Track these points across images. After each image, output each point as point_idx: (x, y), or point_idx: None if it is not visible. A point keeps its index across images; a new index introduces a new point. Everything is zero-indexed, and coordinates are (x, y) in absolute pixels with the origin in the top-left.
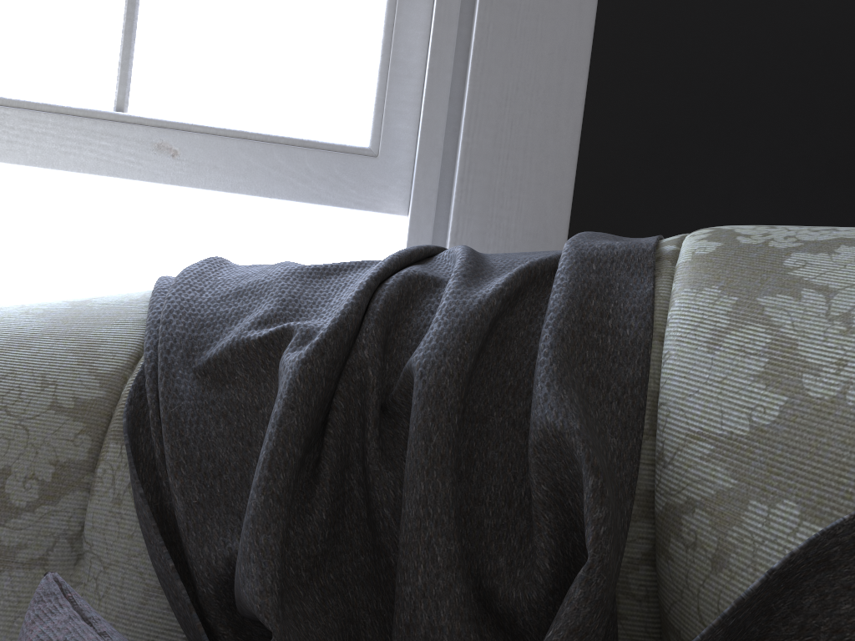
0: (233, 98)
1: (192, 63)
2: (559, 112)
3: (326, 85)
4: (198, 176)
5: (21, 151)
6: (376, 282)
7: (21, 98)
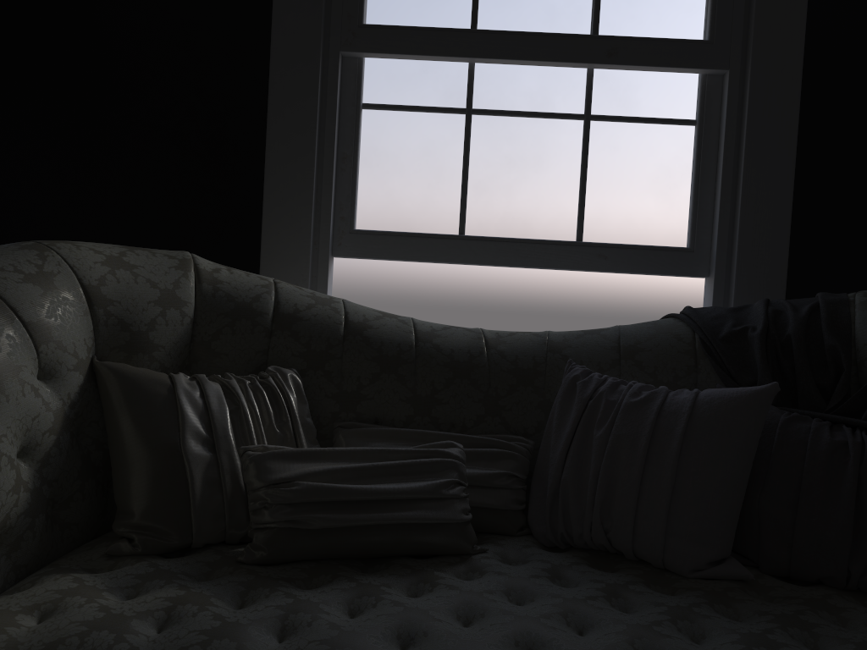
0: (626, 231)
1: (608, 217)
2: (779, 229)
3: (667, 221)
4: (616, 266)
5: (541, 261)
6: (766, 312)
7: (536, 238)
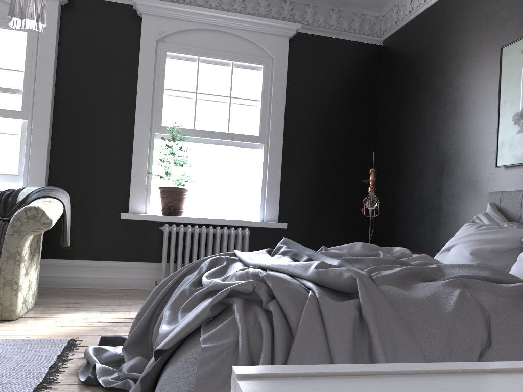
0: None
1: None
2: (42, 169)
3: (11, 165)
4: None
5: None
6: (2, 192)
7: None
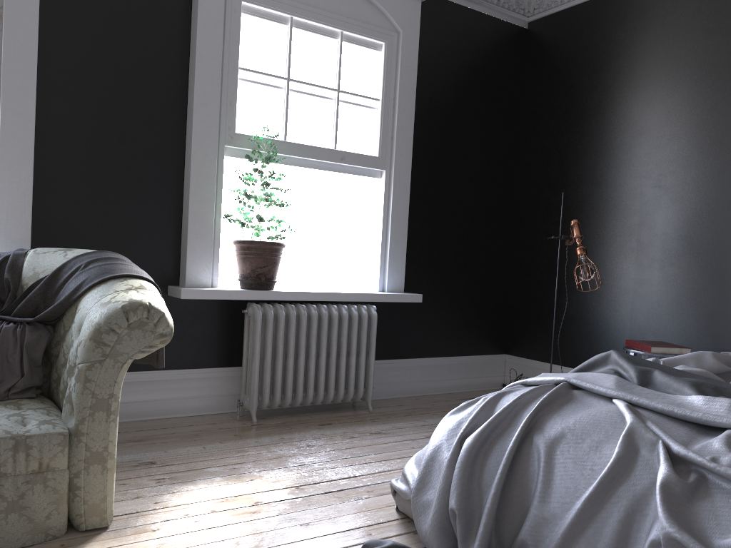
0: None
1: None
2: (25, 207)
3: None
4: None
5: None
6: None
7: None
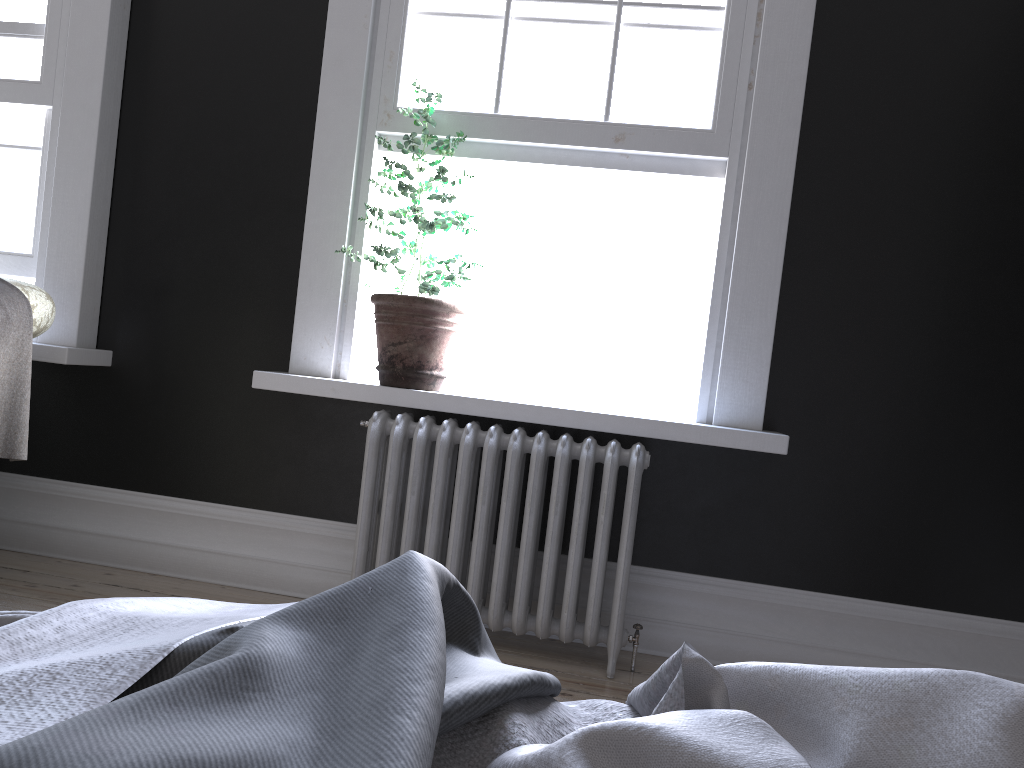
0: None
1: None
2: (78, 239)
3: (20, 231)
4: None
5: None
6: None
7: None
